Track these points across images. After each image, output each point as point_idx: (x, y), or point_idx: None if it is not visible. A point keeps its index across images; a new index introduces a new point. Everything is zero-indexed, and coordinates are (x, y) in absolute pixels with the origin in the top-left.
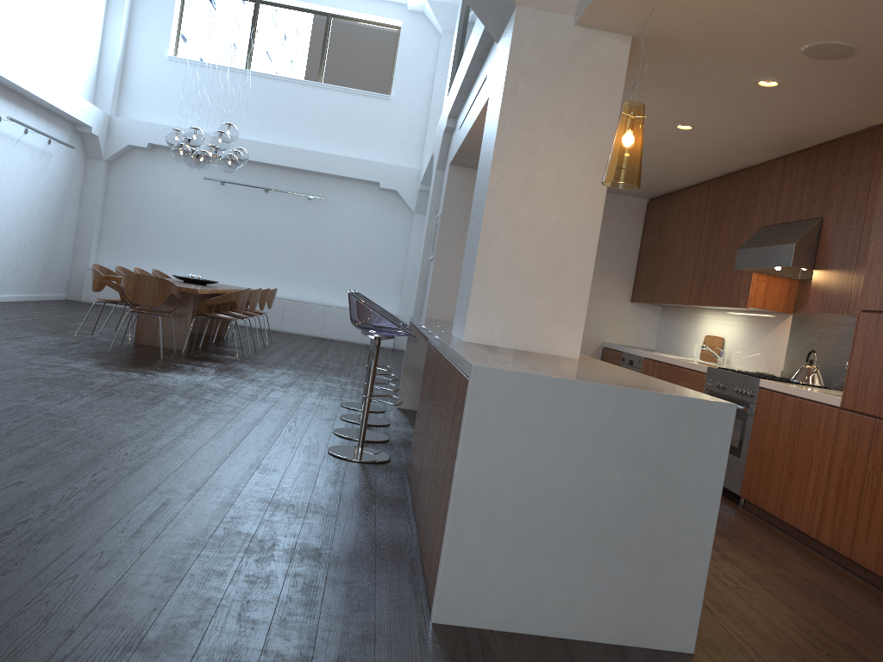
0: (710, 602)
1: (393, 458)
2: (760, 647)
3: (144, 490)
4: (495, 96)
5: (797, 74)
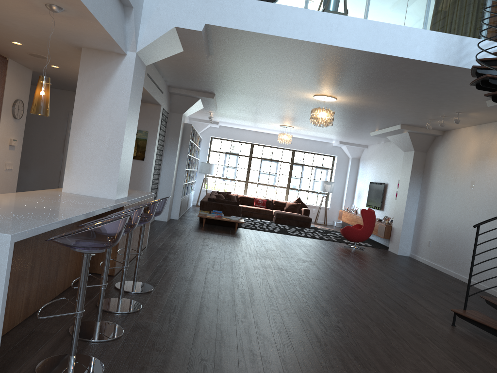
0: None
1: (111, 286)
2: None
3: (222, 271)
4: (137, 90)
5: (20, 47)
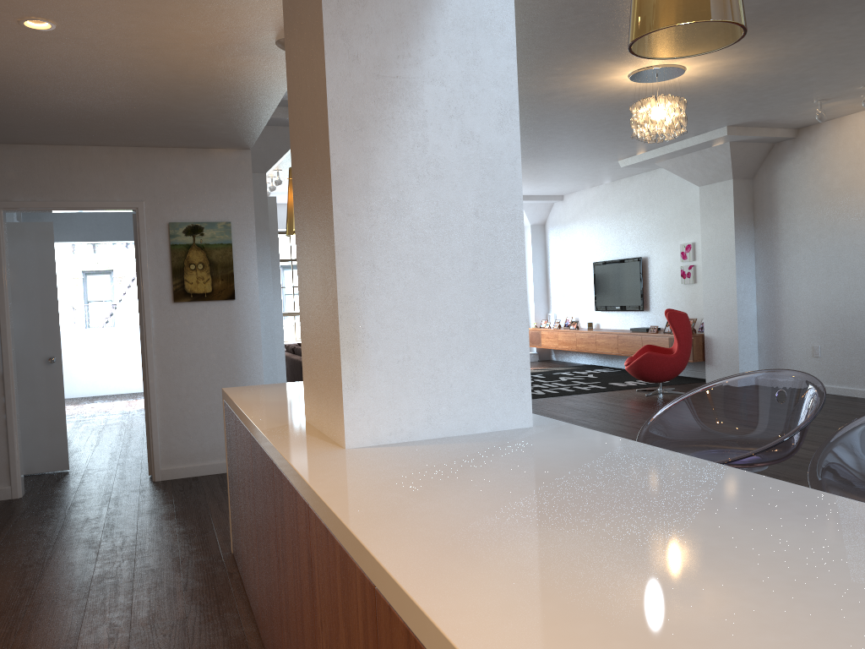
0: (174, 595)
1: None
2: (171, 567)
3: None
4: None
5: None
